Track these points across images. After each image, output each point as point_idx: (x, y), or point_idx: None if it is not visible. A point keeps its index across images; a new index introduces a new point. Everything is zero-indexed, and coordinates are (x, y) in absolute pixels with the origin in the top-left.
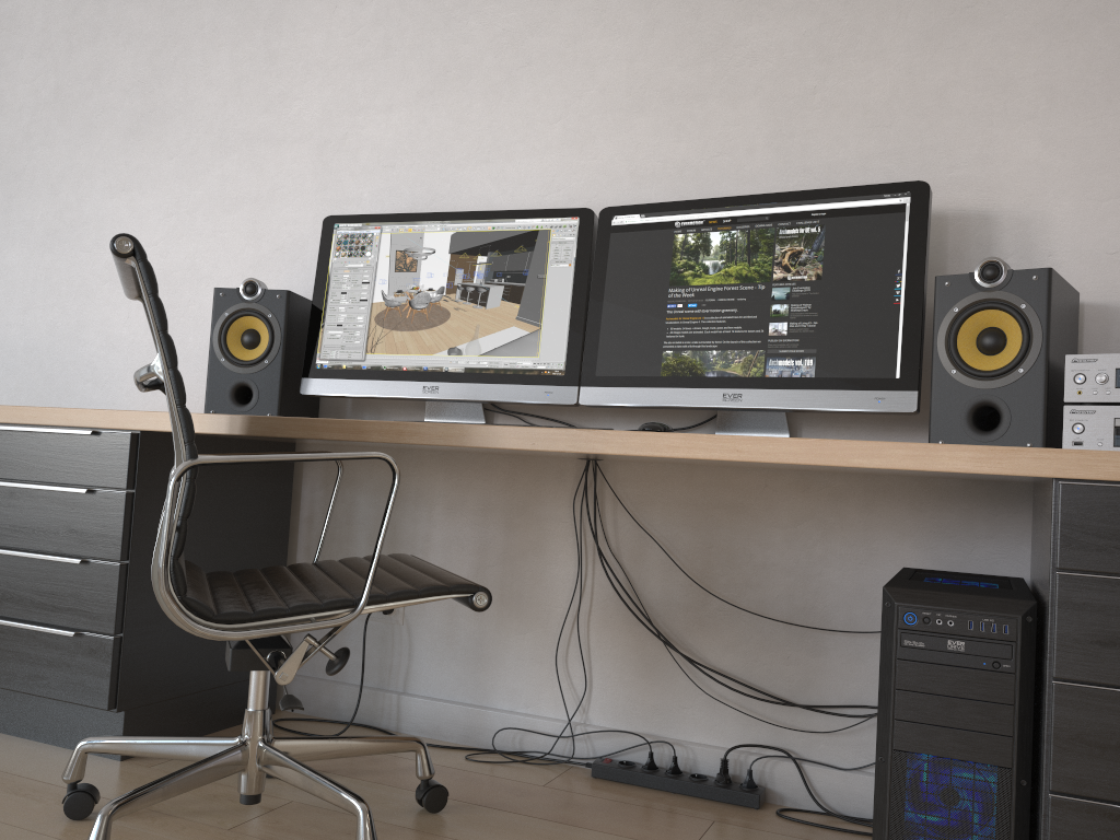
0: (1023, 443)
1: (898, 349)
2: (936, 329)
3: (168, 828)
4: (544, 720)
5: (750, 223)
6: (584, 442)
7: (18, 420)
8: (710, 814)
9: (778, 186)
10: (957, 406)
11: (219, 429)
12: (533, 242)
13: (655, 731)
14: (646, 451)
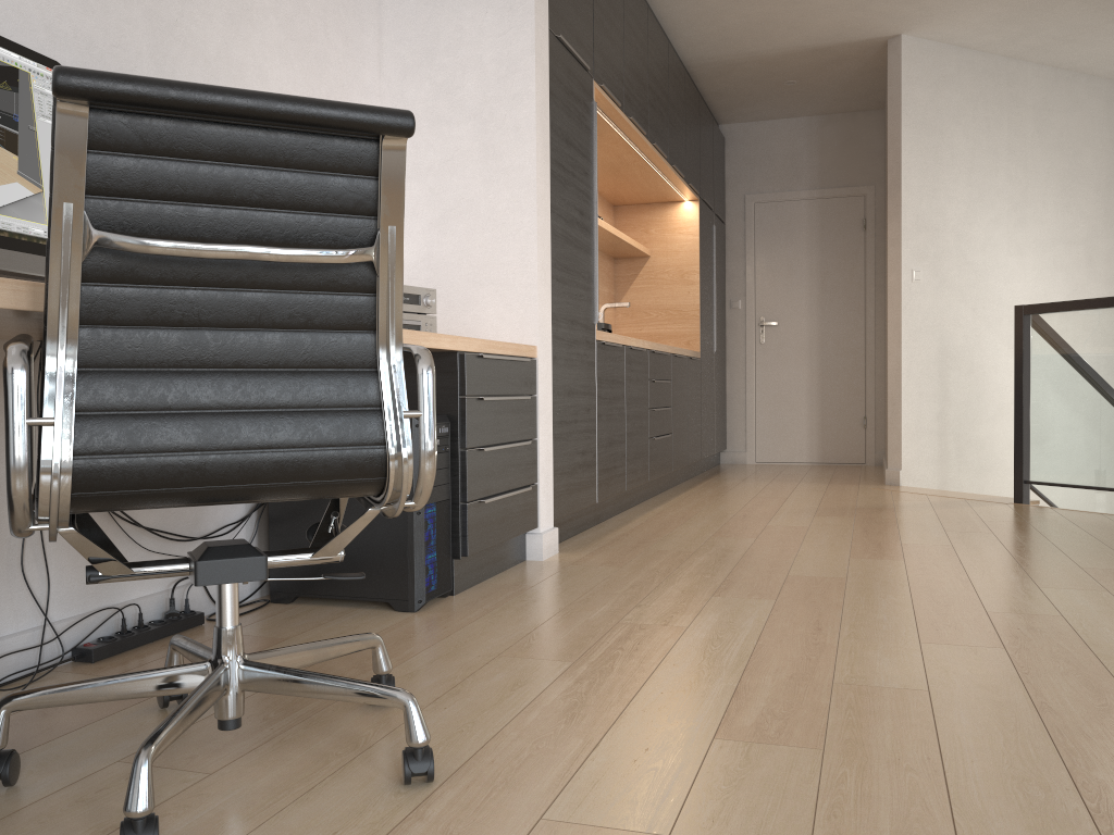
0: None
1: None
2: None
3: (199, 801)
4: (13, 637)
5: None
6: None
7: None
8: (209, 634)
9: None
10: None
11: (17, 302)
12: (16, 81)
13: (105, 603)
14: None
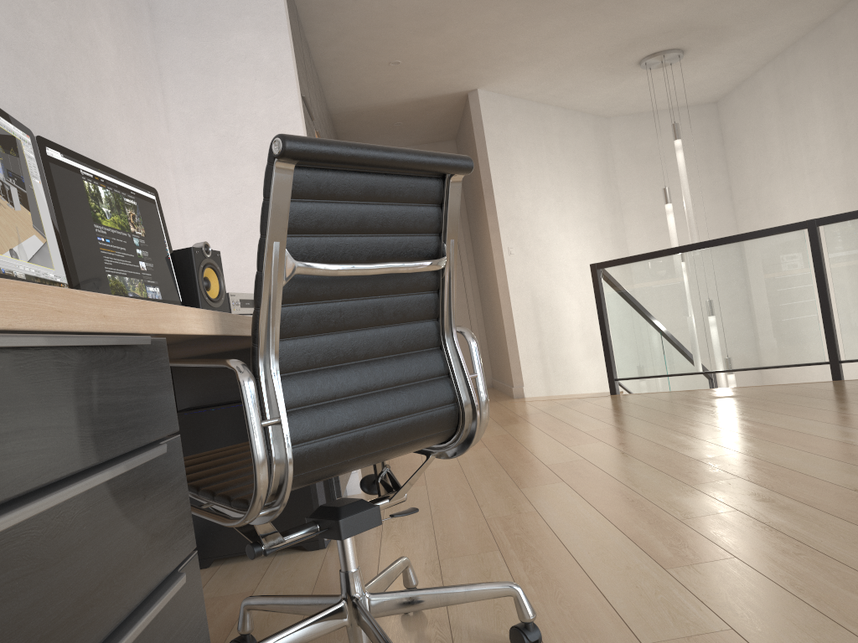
0: None
1: (177, 285)
2: (198, 275)
3: None
4: None
5: (112, 187)
6: None
7: (32, 321)
8: None
9: None
10: None
11: (211, 328)
12: (17, 148)
13: None
14: None
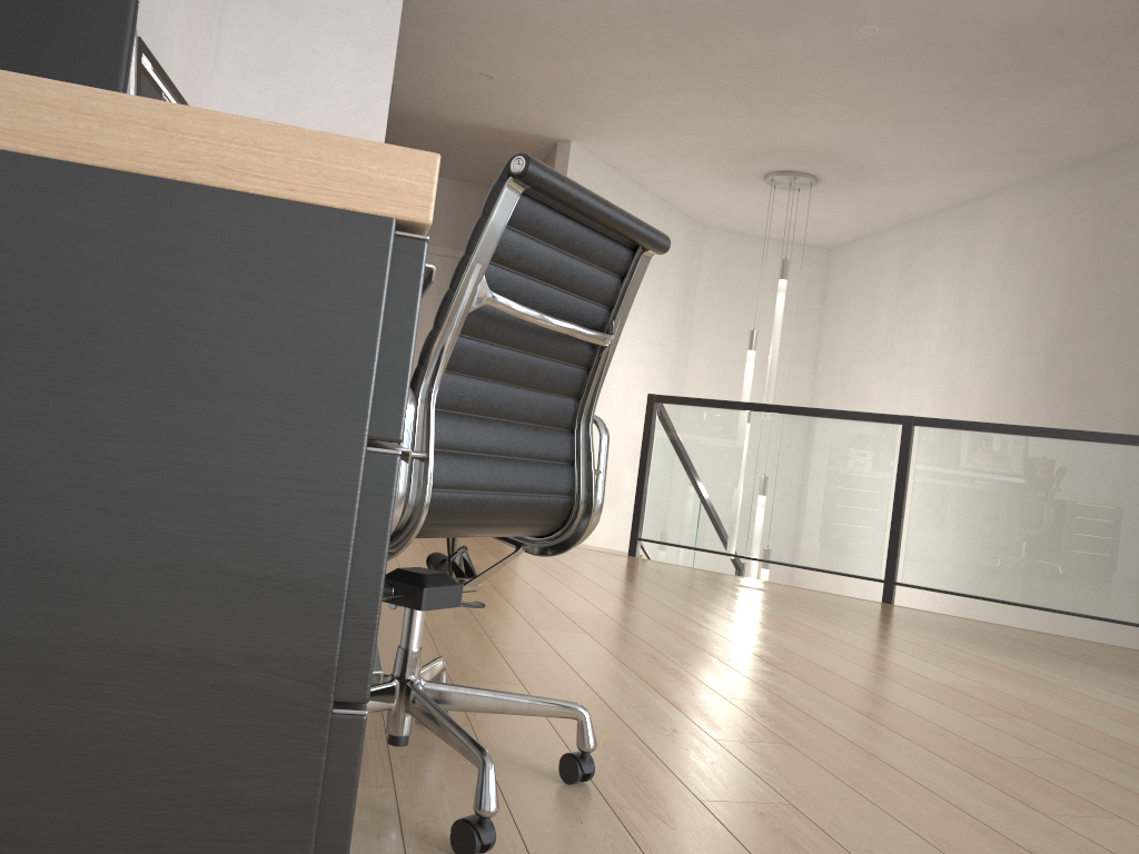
0: None
1: None
2: None
3: (429, 809)
4: None
5: None
6: None
7: None
8: None
9: None
10: None
11: None
12: None
13: None
14: None
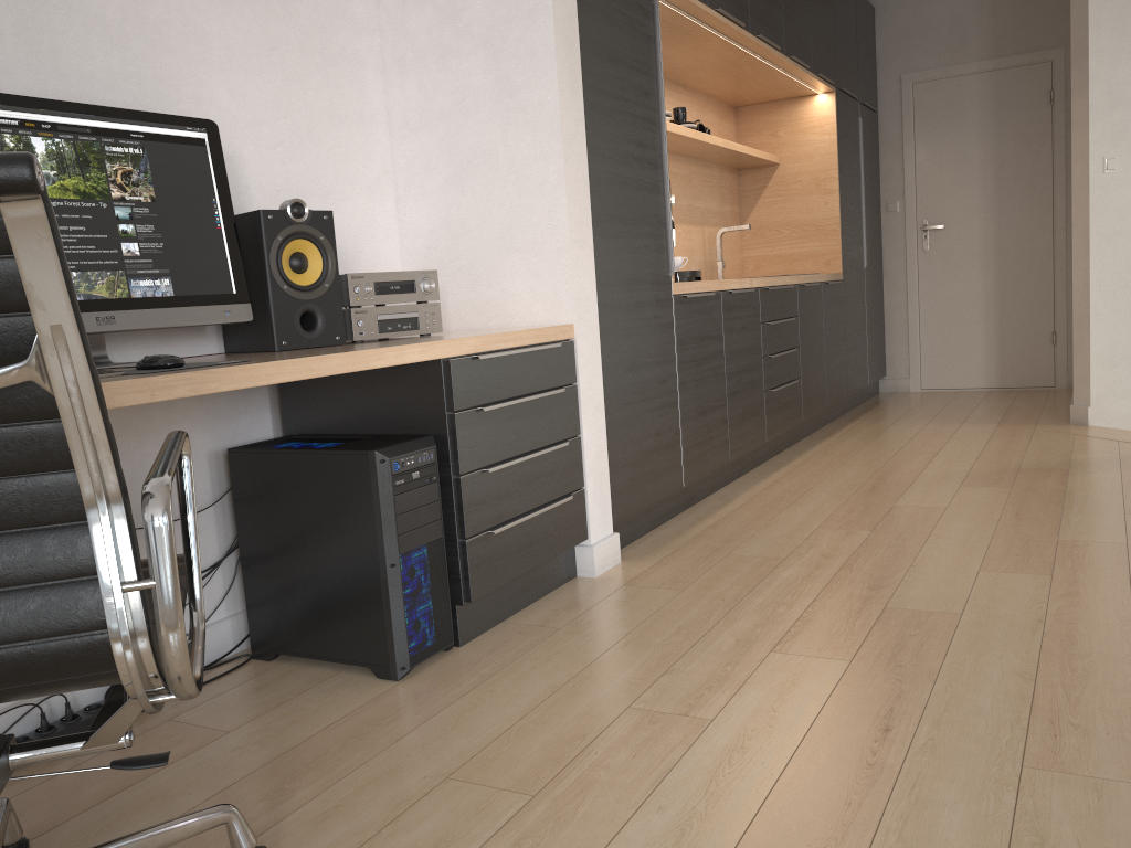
0: (334, 337)
1: (230, 268)
2: (268, 253)
3: None
4: None
5: (73, 134)
6: (201, 384)
7: None
8: (152, 720)
9: (37, 86)
10: (291, 314)
11: None
12: None
13: None
14: (252, 382)
